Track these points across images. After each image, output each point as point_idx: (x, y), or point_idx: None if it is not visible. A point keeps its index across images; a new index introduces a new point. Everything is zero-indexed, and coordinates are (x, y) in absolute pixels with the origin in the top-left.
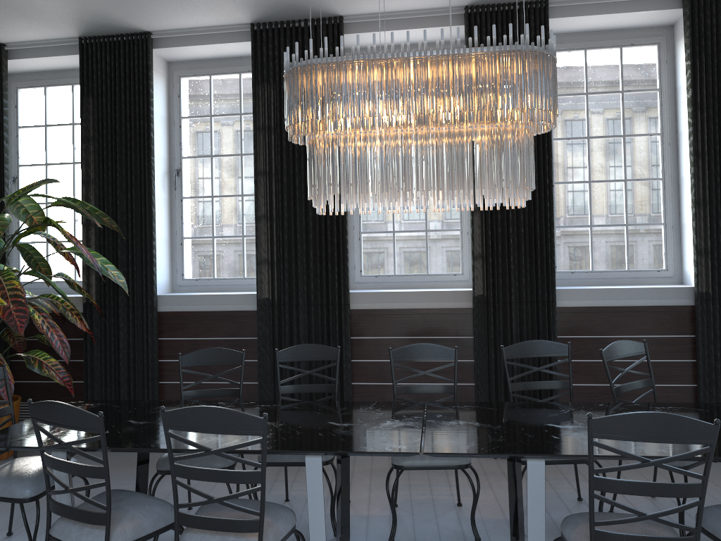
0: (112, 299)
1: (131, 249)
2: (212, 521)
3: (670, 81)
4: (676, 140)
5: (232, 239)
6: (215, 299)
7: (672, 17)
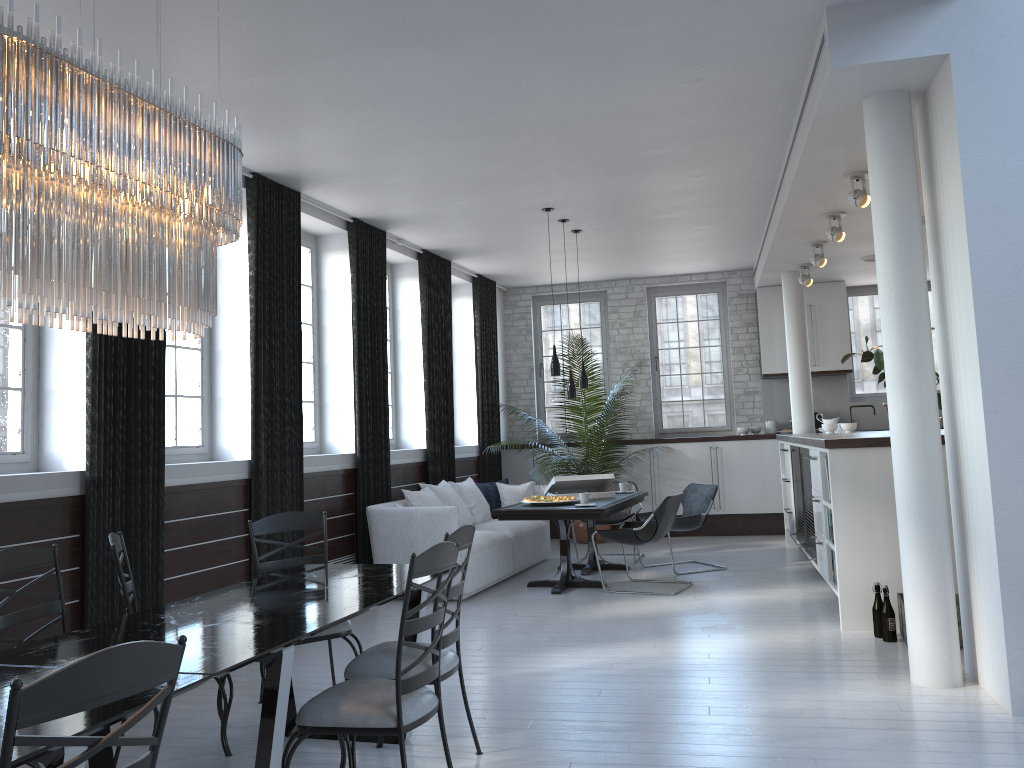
0: None
1: None
2: None
3: None
4: None
5: None
6: None
7: None
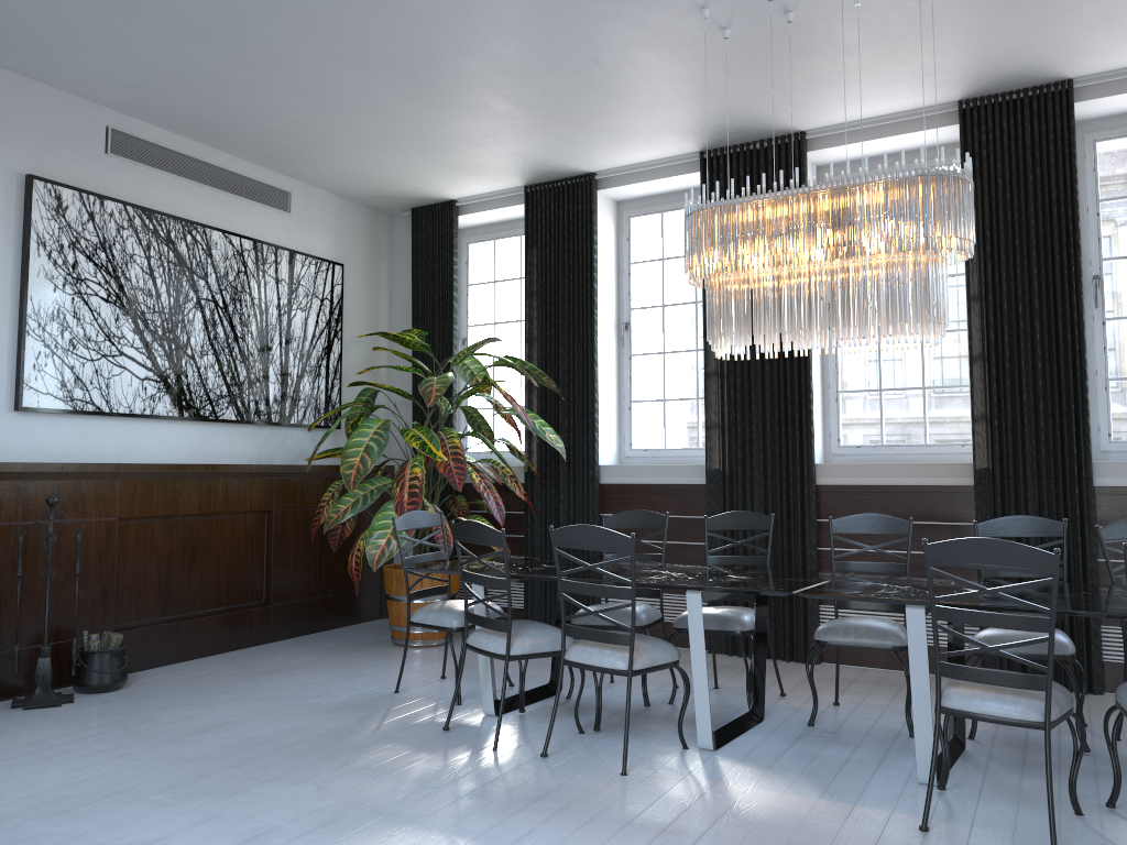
0: (553, 467)
1: (572, 412)
2: (591, 632)
3: None
4: None
5: (686, 402)
6: (660, 470)
7: None
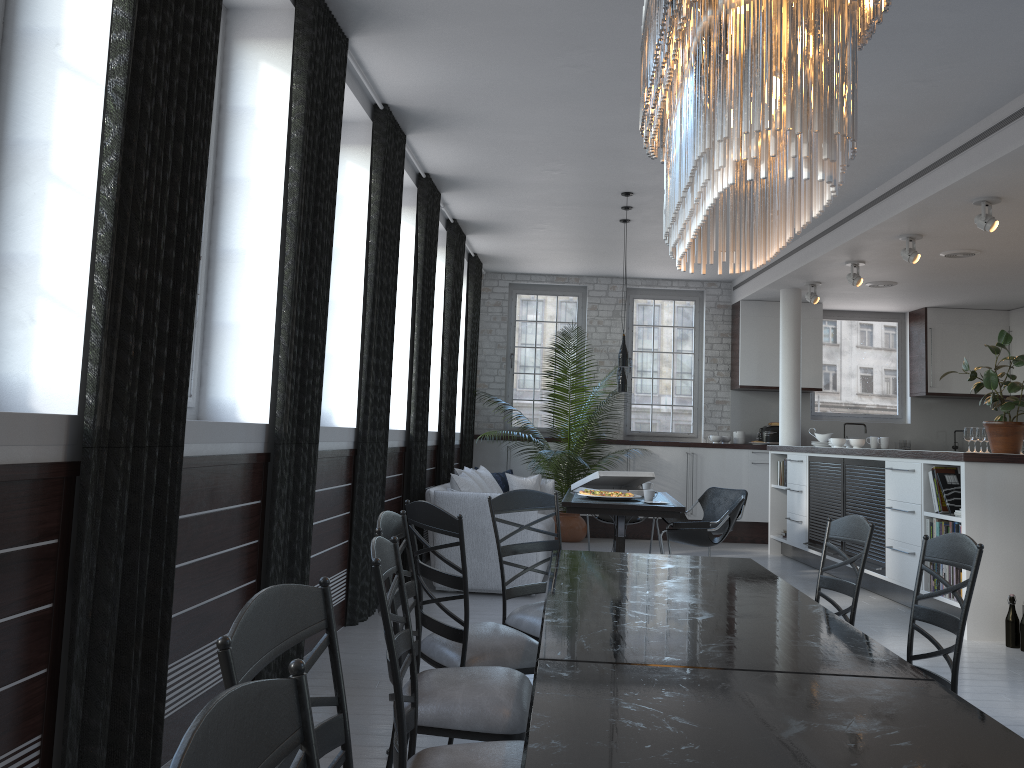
0: None
1: None
2: None
3: (218, 92)
4: (214, 187)
5: None
6: None
7: (255, 2)
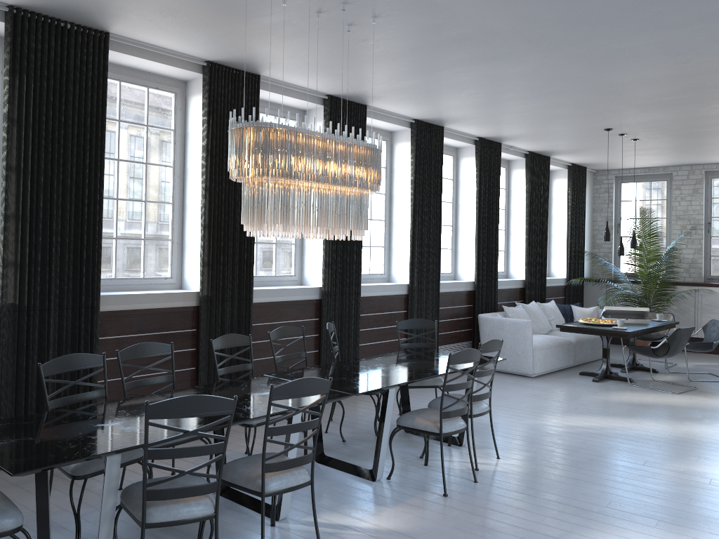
0: None
1: None
2: (292, 461)
3: None
4: None
5: None
6: None
7: (311, 107)
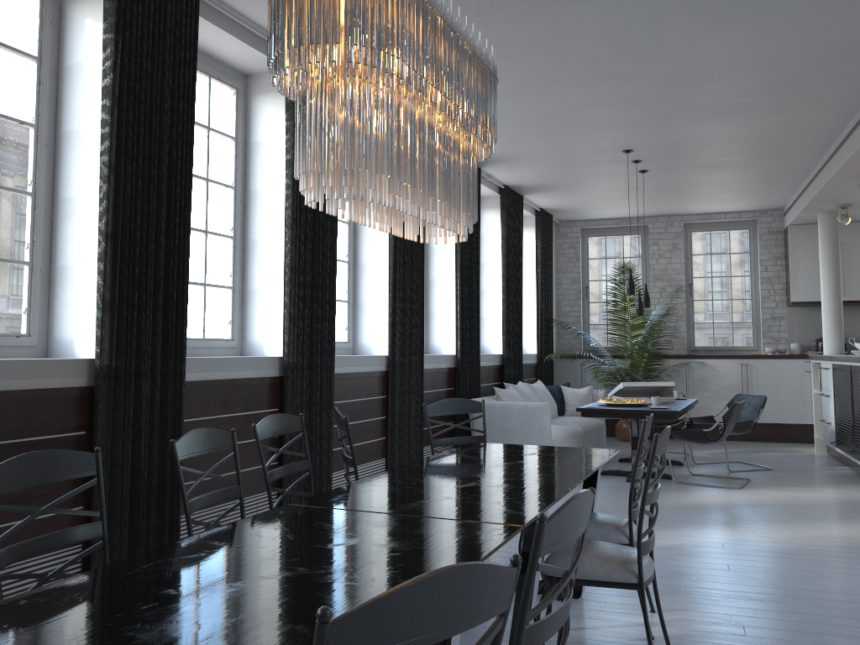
0: None
1: None
2: None
3: (243, 133)
4: (244, 198)
5: None
6: None
7: (260, 69)
